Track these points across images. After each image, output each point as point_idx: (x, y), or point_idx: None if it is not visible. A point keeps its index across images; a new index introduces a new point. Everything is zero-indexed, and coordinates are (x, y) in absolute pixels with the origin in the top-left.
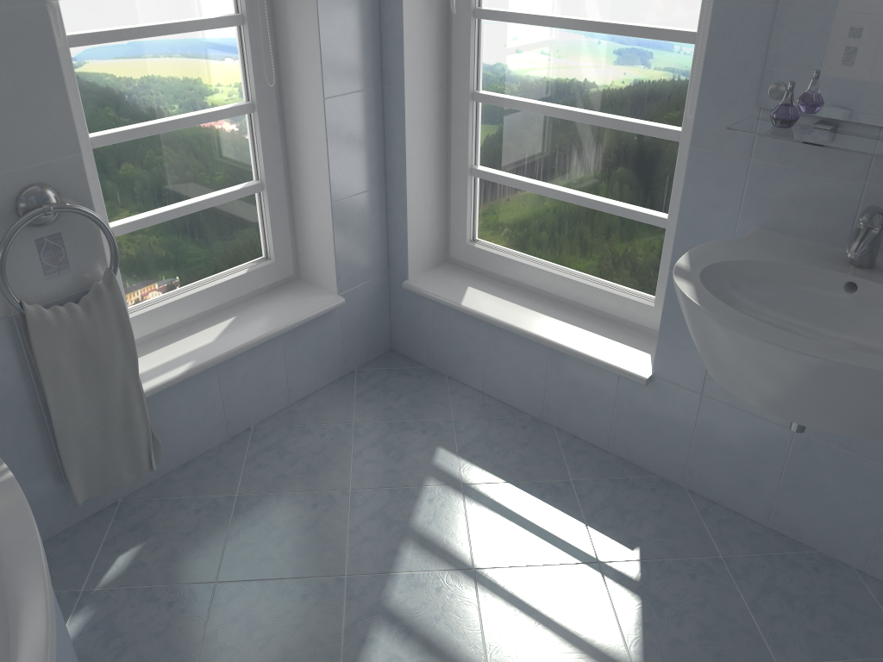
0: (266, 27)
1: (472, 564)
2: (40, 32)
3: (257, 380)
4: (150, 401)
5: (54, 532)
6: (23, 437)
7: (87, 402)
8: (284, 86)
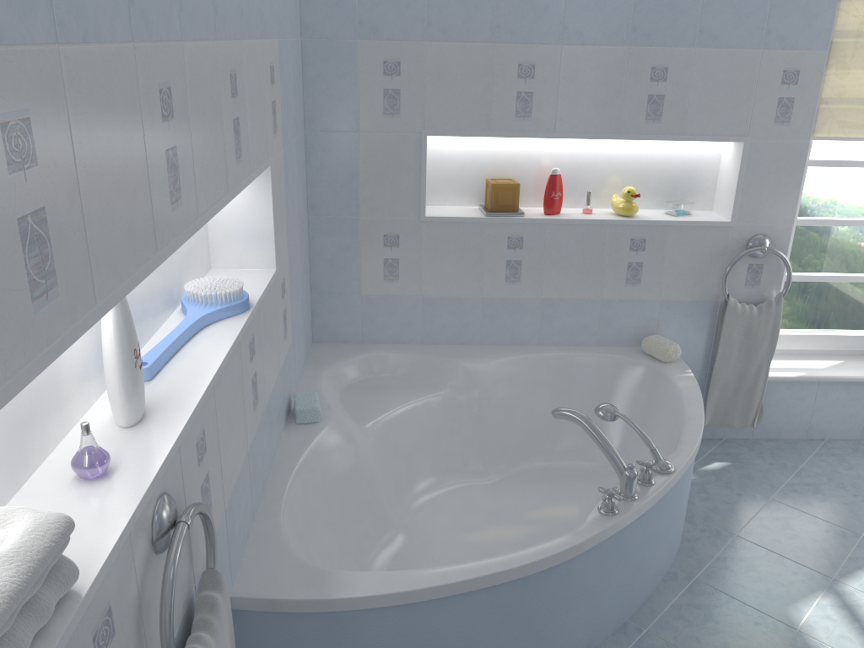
0: None
1: None
2: (800, 155)
3: (842, 408)
4: (767, 385)
5: None
6: (693, 371)
7: (735, 365)
8: None
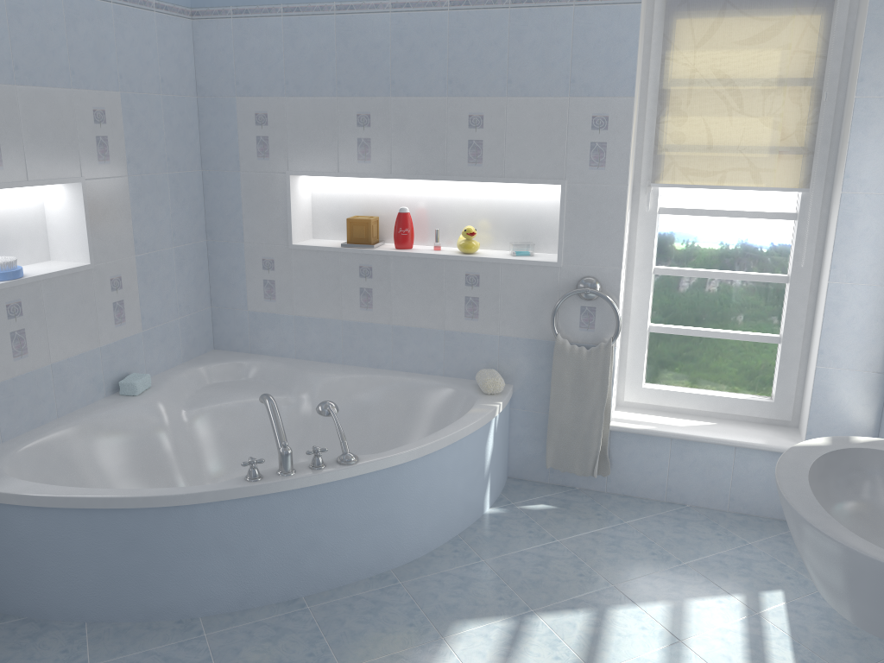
0: (815, 224)
1: (684, 639)
2: (619, 199)
3: (702, 472)
4: (616, 436)
5: (535, 479)
6: (538, 411)
7: (570, 408)
8: (821, 270)
